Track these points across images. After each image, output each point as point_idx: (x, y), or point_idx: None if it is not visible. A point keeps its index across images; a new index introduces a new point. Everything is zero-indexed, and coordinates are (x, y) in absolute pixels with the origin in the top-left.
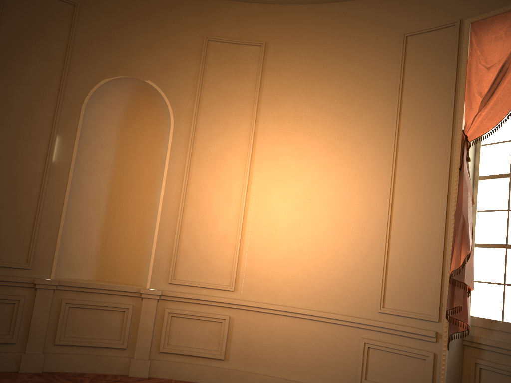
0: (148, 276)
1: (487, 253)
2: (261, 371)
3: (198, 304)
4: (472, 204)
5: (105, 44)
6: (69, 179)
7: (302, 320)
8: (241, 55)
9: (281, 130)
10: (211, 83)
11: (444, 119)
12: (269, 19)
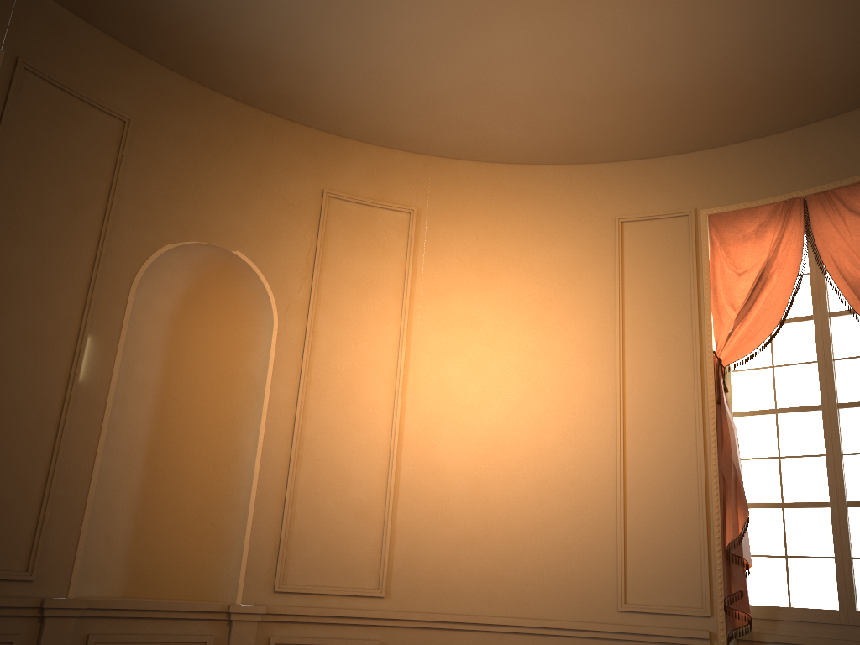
0: (240, 581)
1: (757, 515)
2: None
3: (326, 625)
4: (739, 450)
5: (169, 187)
6: (106, 412)
7: (499, 635)
8: (380, 223)
9: (447, 339)
10: (335, 262)
11: (687, 335)
12: (419, 175)
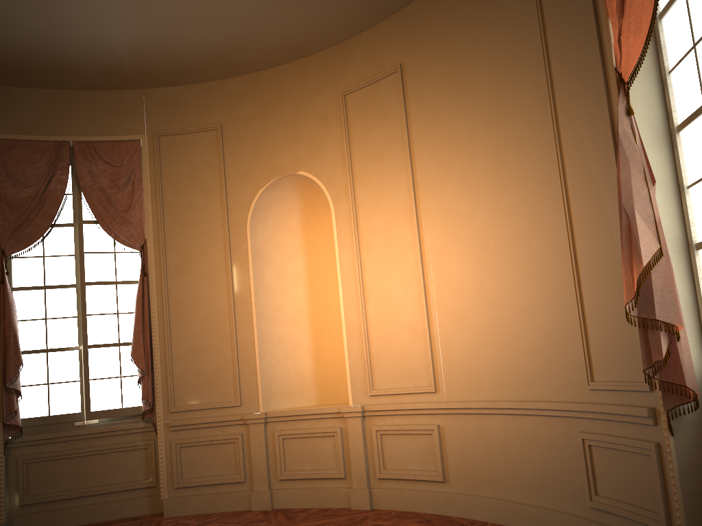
0: (348, 391)
1: None
2: (486, 493)
3: (405, 416)
4: (647, 184)
5: (252, 153)
6: (252, 305)
7: (514, 417)
8: (381, 93)
9: (440, 167)
10: (359, 144)
11: (595, 61)
12: (398, 32)
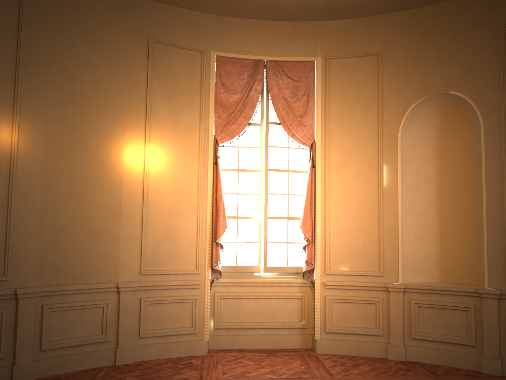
0: (485, 276)
1: None
2: None
3: None
4: None
5: (406, 74)
6: (398, 198)
7: None
8: None
9: None
10: None
11: None
12: None
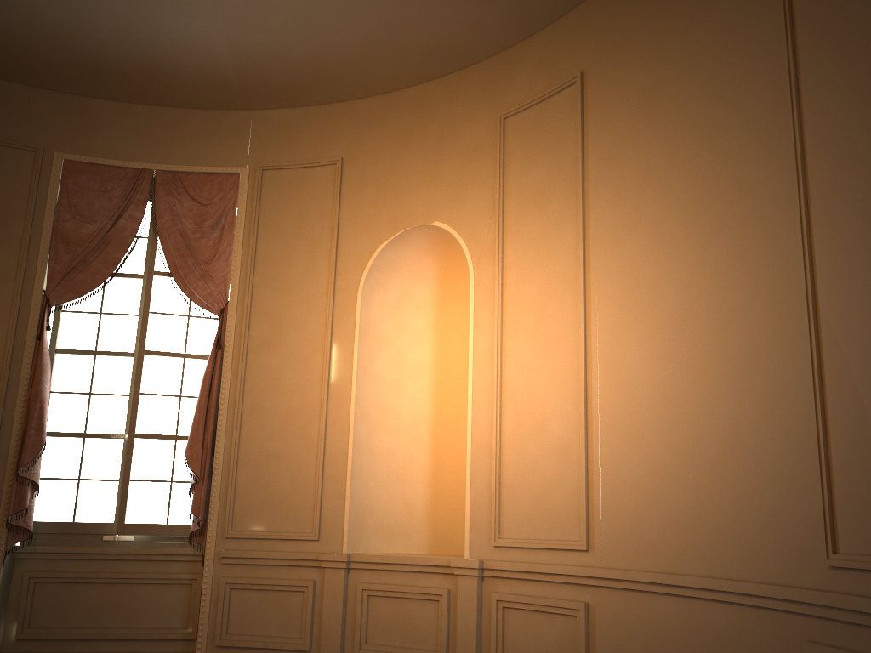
0: (465, 537)
1: None
2: None
3: (540, 583)
4: None
5: (376, 196)
6: (351, 401)
7: (702, 604)
8: (552, 114)
9: (623, 212)
10: (516, 184)
11: (868, 7)
12: (582, 29)
